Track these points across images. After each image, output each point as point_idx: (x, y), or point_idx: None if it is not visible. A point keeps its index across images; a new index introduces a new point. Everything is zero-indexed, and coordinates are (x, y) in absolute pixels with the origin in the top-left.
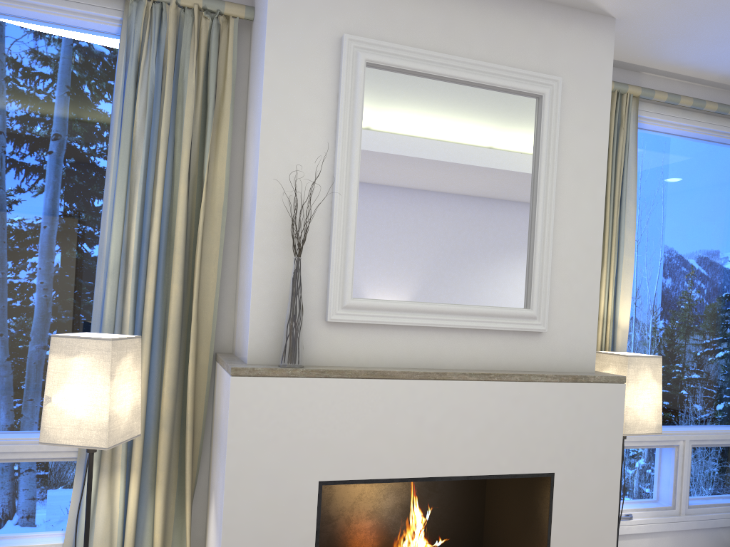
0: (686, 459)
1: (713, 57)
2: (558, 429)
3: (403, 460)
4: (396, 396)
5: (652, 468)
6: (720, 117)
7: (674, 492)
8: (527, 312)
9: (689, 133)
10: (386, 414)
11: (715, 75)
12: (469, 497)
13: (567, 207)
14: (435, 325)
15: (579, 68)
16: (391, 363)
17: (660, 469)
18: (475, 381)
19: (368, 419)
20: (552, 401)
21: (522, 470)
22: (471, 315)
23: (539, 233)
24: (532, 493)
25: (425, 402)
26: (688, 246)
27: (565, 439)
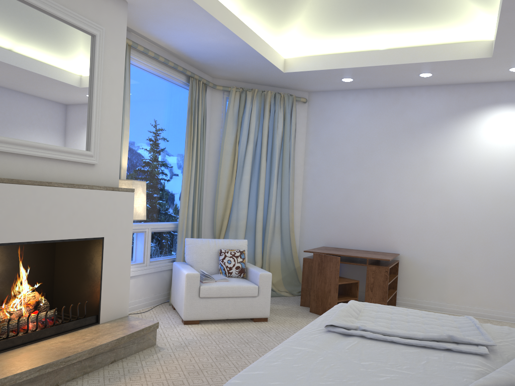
0: (149, 237)
1: (166, 35)
2: (106, 214)
3: (29, 231)
4: (25, 194)
5: (135, 243)
6: (164, 65)
7: (144, 255)
8: (89, 153)
9: (150, 70)
10: (20, 204)
11: (164, 43)
12: (46, 263)
13: (106, 99)
14: (42, 156)
15: (112, 25)
16: (16, 177)
17: (138, 244)
18: (66, 187)
19: (9, 207)
20: (103, 200)
21: (90, 236)
22: (61, 152)
23: (94, 111)
24: (90, 251)
25: (41, 198)
26: (149, 129)
27: (109, 220)
